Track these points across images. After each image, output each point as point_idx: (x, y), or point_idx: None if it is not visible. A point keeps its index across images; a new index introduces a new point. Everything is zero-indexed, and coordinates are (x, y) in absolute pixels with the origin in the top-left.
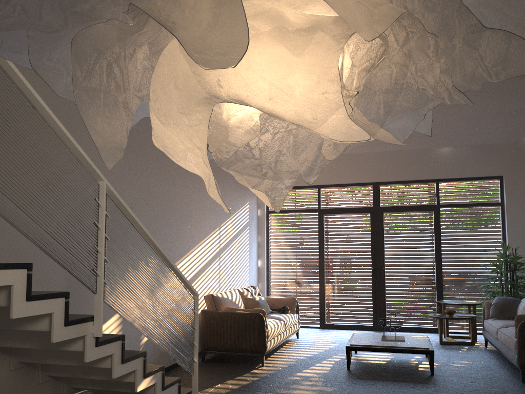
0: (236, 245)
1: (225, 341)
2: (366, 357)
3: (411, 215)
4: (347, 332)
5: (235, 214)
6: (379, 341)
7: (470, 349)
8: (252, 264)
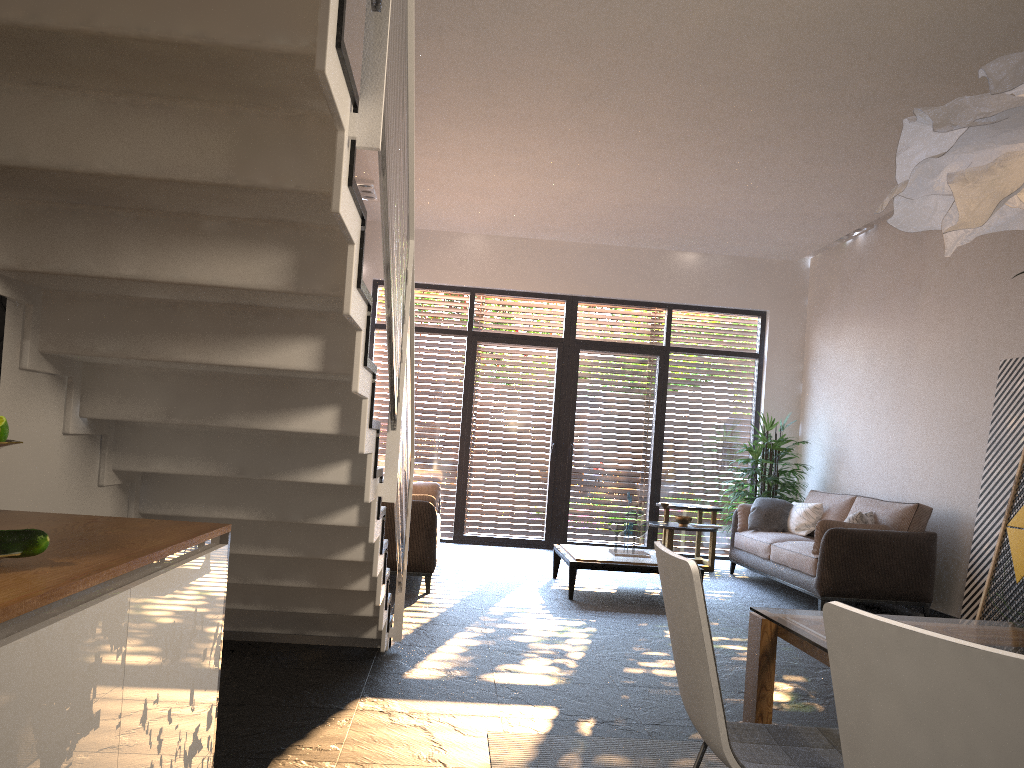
0: None
1: None
2: (578, 584)
3: (624, 359)
4: (506, 549)
5: None
6: (614, 557)
7: (713, 576)
8: None
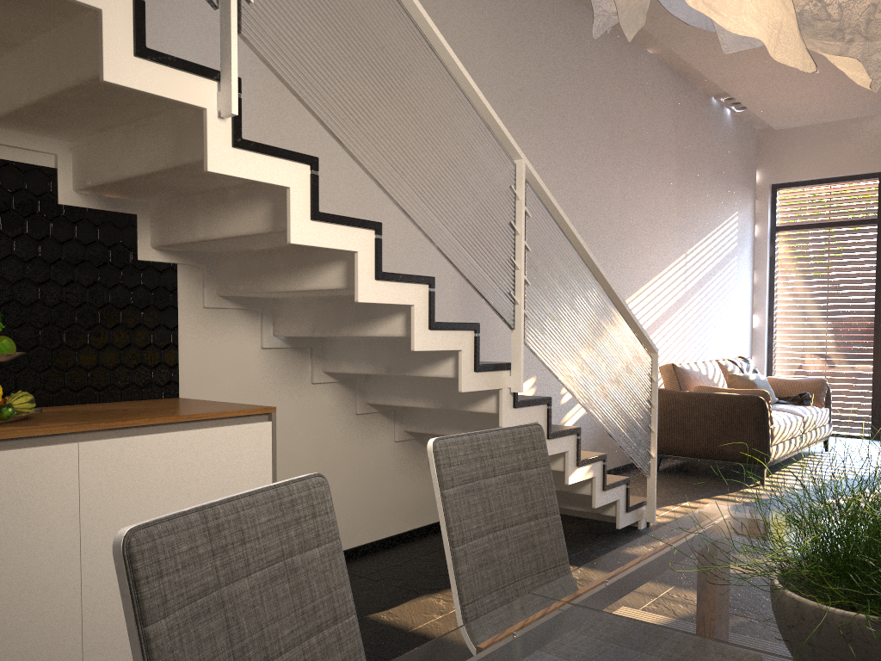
0: (714, 288)
1: (696, 441)
2: None
3: None
4: None
5: (712, 232)
6: None
7: None
8: (741, 322)
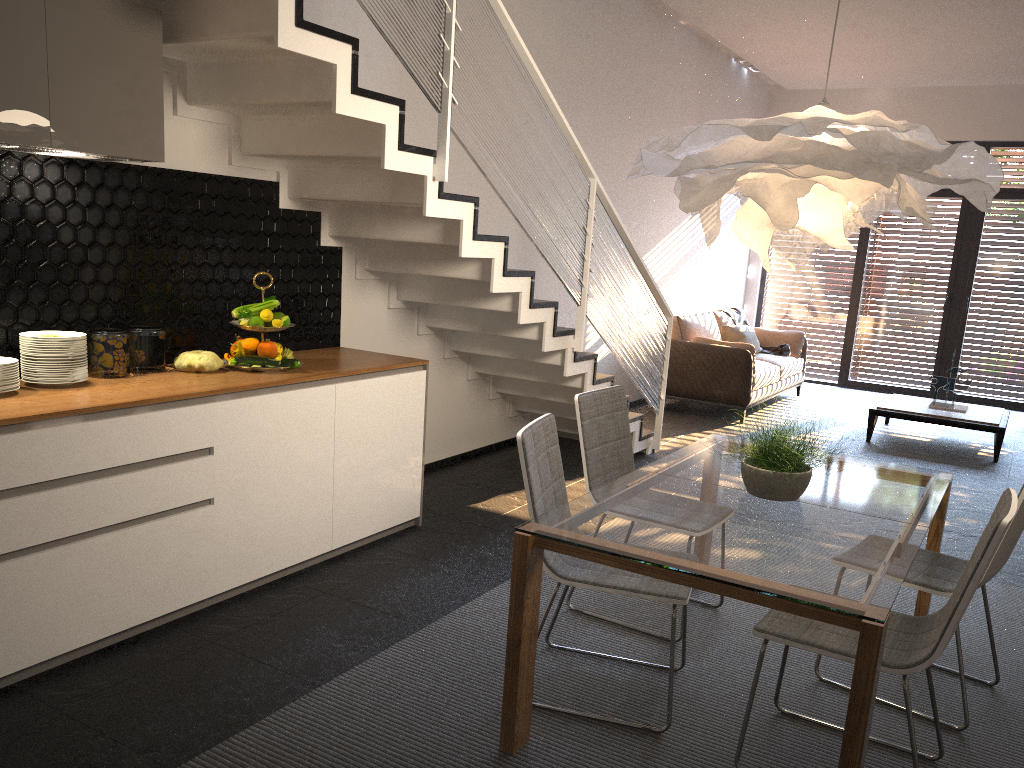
0: (716, 242)
1: (691, 385)
2: (900, 431)
3: None
4: (883, 396)
5: None
6: (923, 409)
7: None
8: (738, 273)
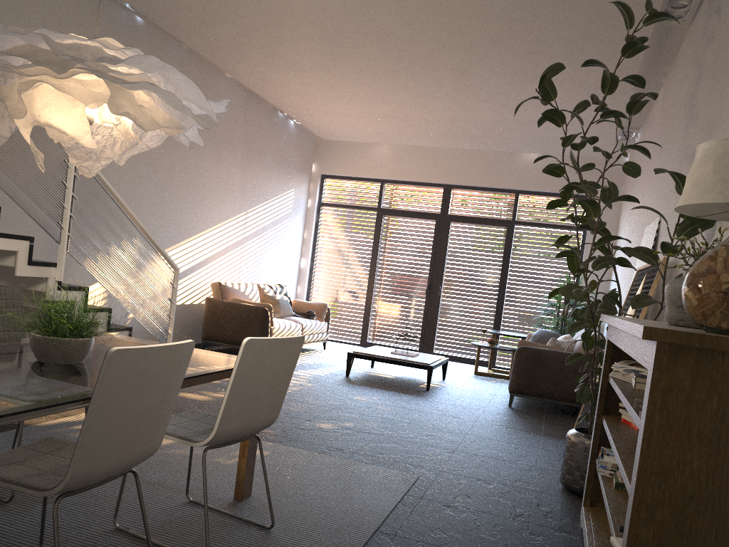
0: (269, 237)
1: (226, 333)
2: (378, 371)
3: (482, 229)
4: None
5: (271, 200)
6: (386, 353)
7: (500, 381)
8: (291, 262)
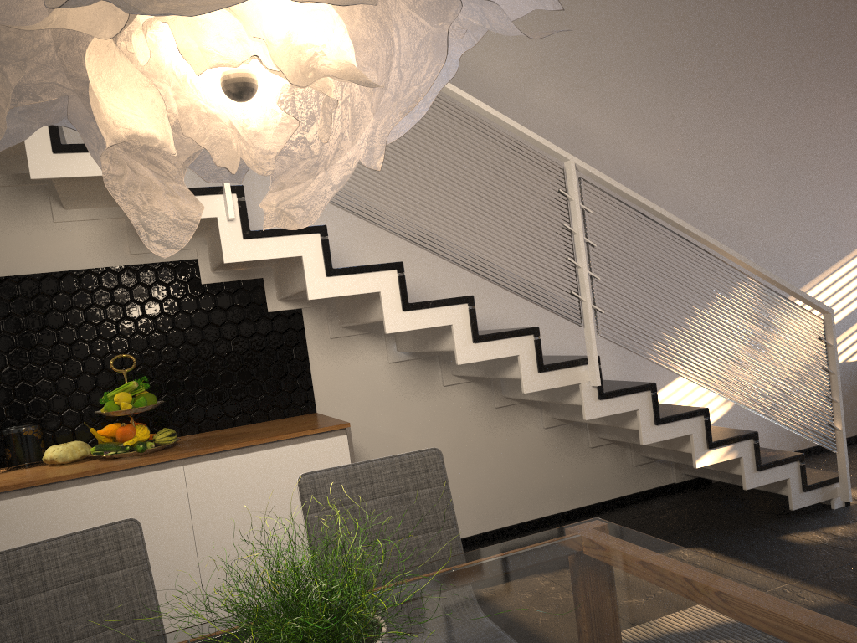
0: None
1: None
2: None
3: None
4: None
5: None
6: None
7: None
8: None
